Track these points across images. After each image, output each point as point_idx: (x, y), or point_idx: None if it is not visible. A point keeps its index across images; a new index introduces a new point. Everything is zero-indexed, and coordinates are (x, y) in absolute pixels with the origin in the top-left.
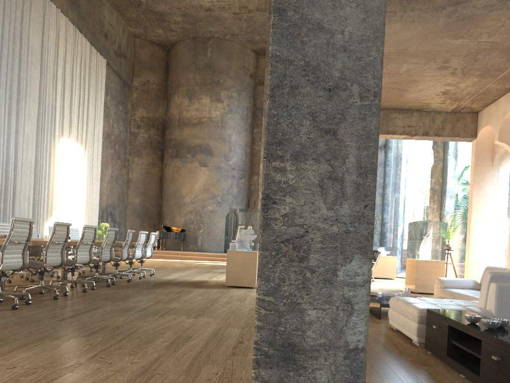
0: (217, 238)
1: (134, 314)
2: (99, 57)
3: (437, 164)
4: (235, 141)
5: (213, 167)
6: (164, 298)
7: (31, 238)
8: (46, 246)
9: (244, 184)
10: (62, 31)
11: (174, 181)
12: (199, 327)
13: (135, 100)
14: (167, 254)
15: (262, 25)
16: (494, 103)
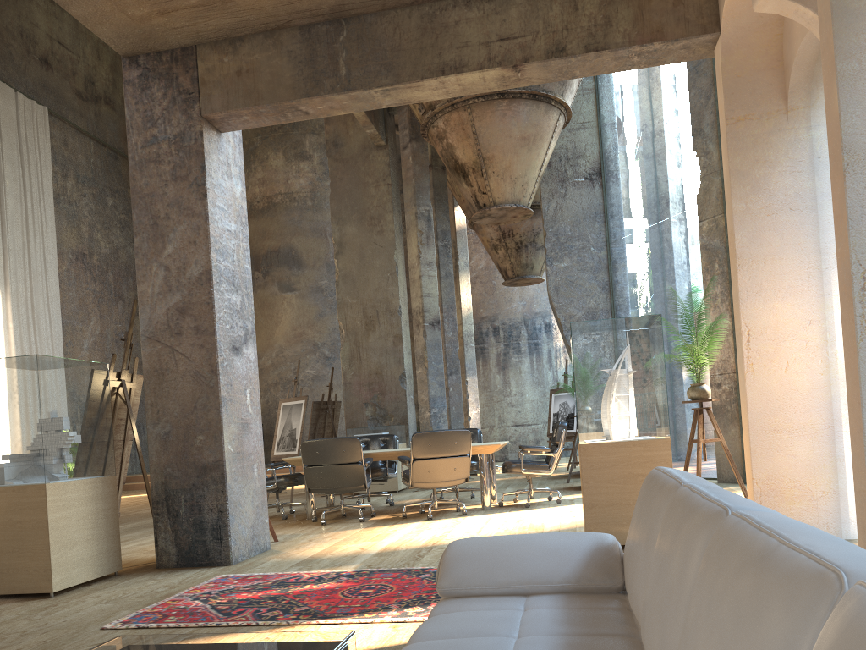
0: None
1: None
2: (26, 102)
3: (708, 183)
4: None
5: (307, 289)
6: None
7: None
8: None
9: None
10: None
11: None
12: None
13: None
14: None
15: None
16: None
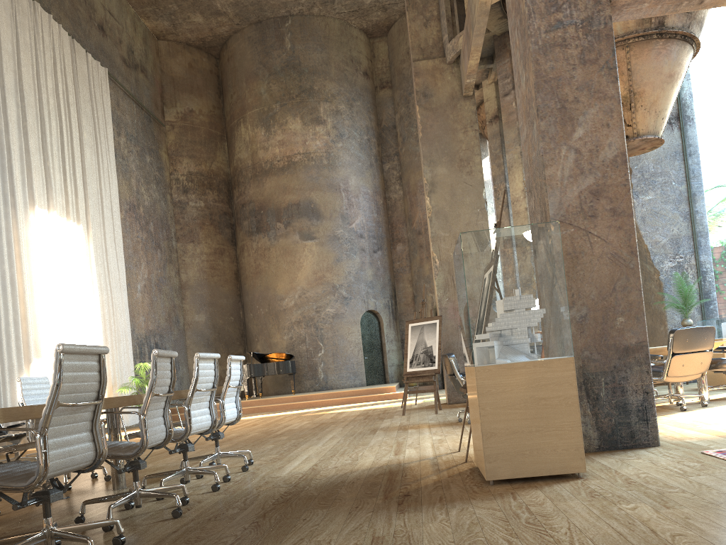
0: (351, 361)
1: None
2: (93, 62)
3: None
4: (357, 187)
5: (325, 238)
6: None
7: None
8: None
9: (382, 261)
10: (3, 2)
11: (261, 274)
12: None
13: (173, 147)
14: (268, 403)
15: None
16: None
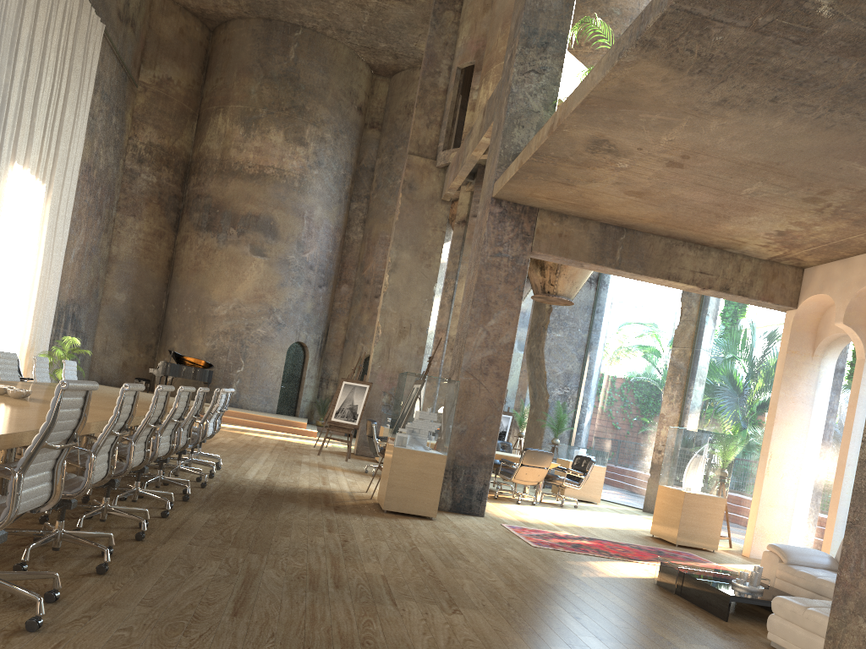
0: (267, 386)
1: (343, 598)
2: (94, 17)
3: (685, 326)
4: (320, 219)
5: (275, 259)
6: (328, 544)
7: (9, 380)
8: (136, 432)
9: (324, 297)
10: None
11: (199, 272)
12: (504, 645)
13: (140, 111)
14: None
15: (397, 25)
16: (840, 262)
